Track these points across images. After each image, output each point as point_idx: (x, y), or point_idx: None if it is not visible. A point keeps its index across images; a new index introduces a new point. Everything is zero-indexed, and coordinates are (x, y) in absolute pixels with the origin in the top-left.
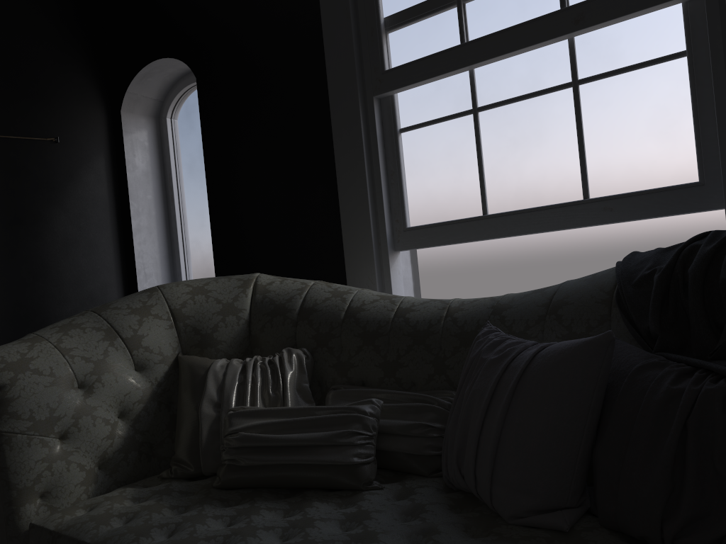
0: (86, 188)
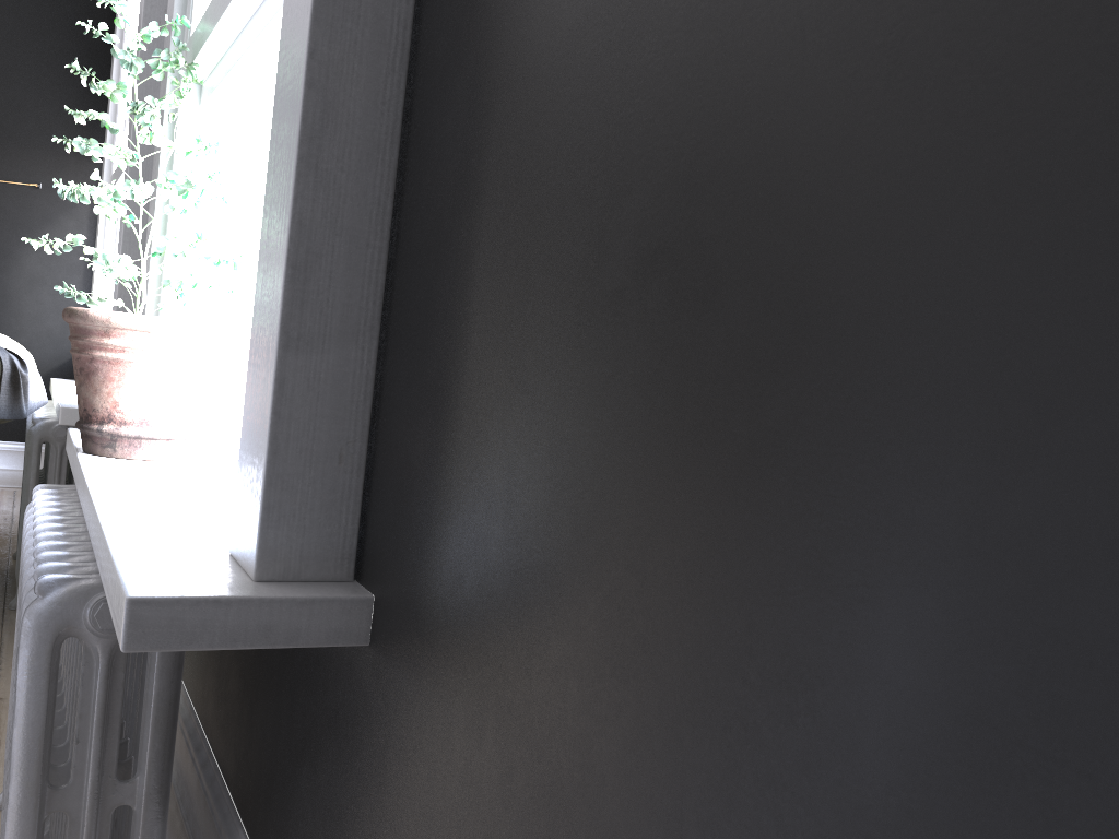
0: (63, 232)
